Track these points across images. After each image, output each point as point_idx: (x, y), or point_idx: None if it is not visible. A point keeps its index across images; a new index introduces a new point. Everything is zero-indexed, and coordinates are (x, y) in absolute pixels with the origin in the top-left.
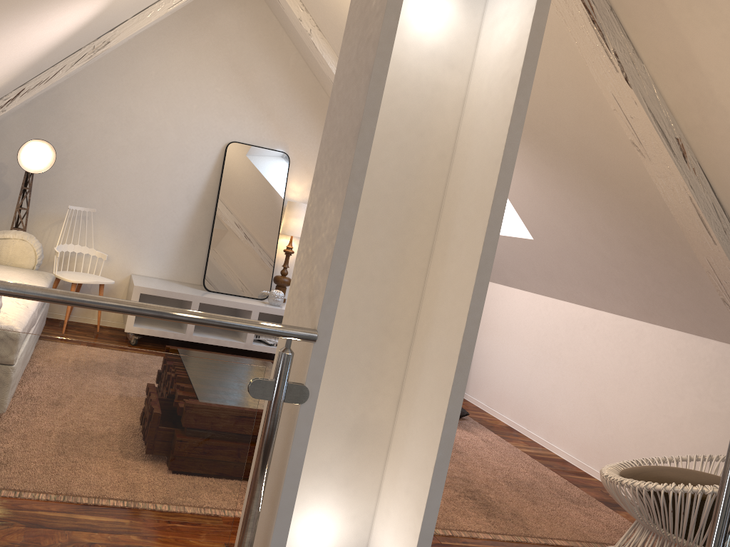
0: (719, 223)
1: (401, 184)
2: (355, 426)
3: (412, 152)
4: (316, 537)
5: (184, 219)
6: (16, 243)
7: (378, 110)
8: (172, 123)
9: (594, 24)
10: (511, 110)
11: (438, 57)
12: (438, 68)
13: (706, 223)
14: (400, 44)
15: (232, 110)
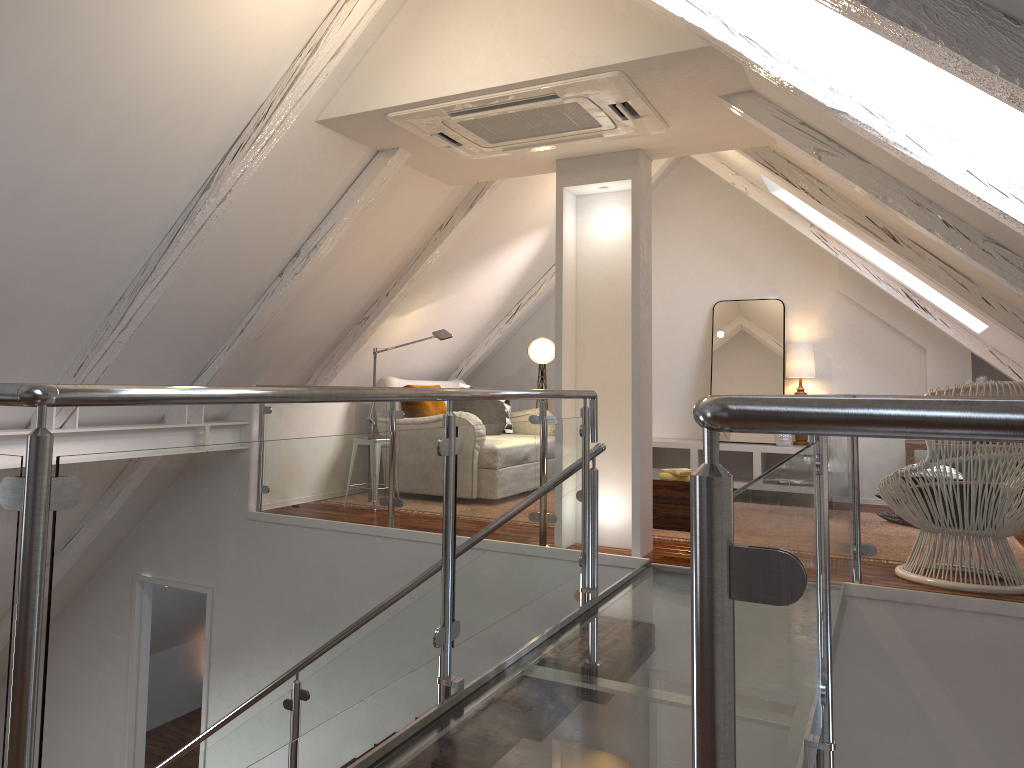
0: (952, 280)
1: (614, 314)
2: (618, 448)
3: (617, 296)
4: (609, 511)
5: (687, 381)
6: None
7: (562, 285)
8: (657, 299)
9: (778, 175)
10: (631, 266)
11: (620, 244)
12: (621, 250)
13: (938, 282)
14: (597, 244)
15: (711, 273)
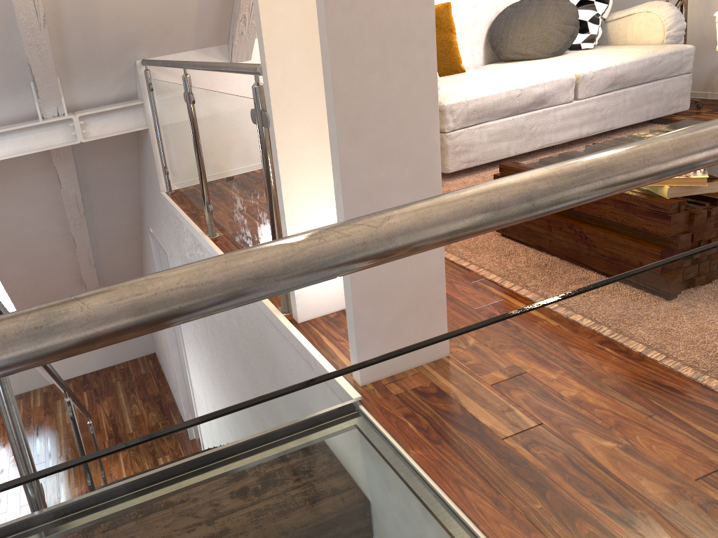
0: None
1: None
2: None
3: None
4: None
5: None
6: (639, 17)
7: None
8: None
9: None
10: None
11: None
12: None
13: None
14: None
15: None
